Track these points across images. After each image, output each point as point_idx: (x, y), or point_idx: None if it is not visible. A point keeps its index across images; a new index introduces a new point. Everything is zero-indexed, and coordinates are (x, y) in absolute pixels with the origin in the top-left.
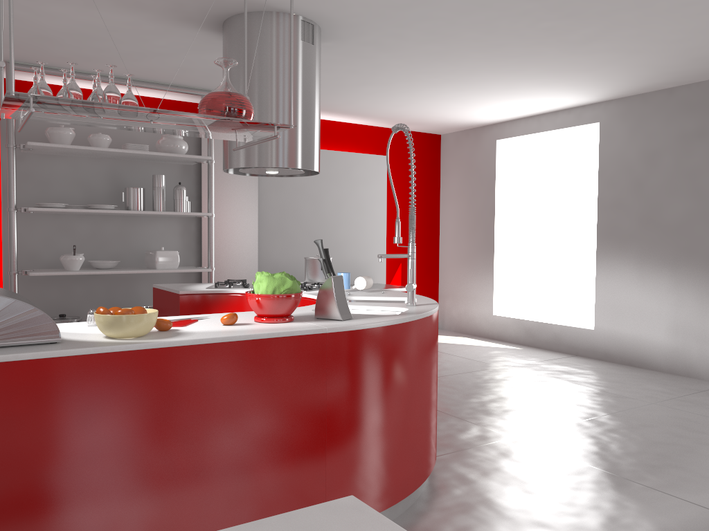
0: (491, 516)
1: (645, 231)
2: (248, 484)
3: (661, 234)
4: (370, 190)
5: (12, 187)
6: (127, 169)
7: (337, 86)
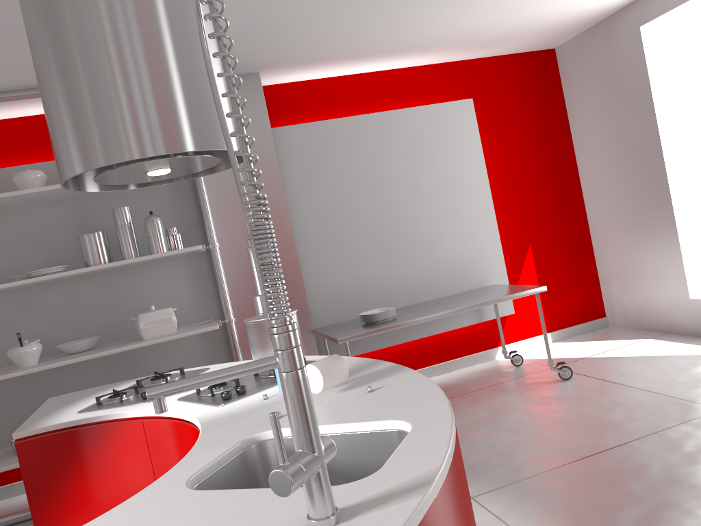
0: None
1: None
2: None
3: None
4: (457, 153)
5: None
6: (97, 208)
7: (337, 6)
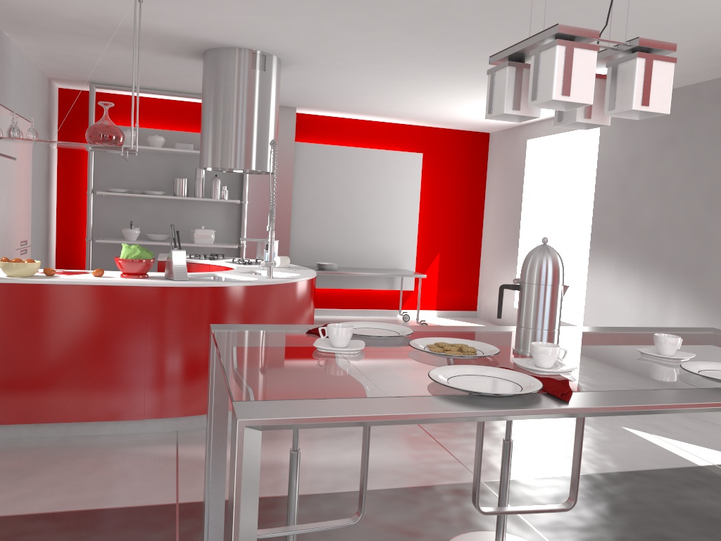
0: (284, 434)
1: (625, 235)
2: (86, 376)
3: (636, 238)
4: (403, 184)
5: (90, 176)
6: (184, 163)
7: (343, 95)
